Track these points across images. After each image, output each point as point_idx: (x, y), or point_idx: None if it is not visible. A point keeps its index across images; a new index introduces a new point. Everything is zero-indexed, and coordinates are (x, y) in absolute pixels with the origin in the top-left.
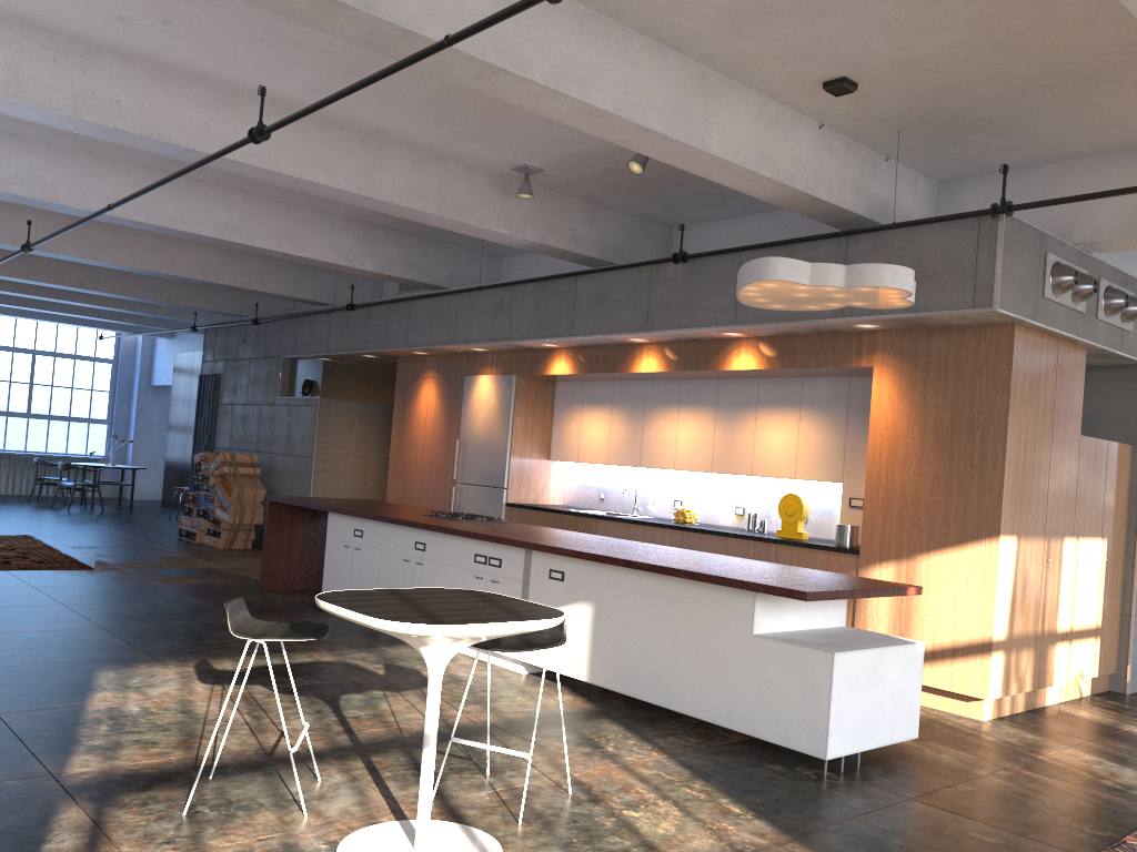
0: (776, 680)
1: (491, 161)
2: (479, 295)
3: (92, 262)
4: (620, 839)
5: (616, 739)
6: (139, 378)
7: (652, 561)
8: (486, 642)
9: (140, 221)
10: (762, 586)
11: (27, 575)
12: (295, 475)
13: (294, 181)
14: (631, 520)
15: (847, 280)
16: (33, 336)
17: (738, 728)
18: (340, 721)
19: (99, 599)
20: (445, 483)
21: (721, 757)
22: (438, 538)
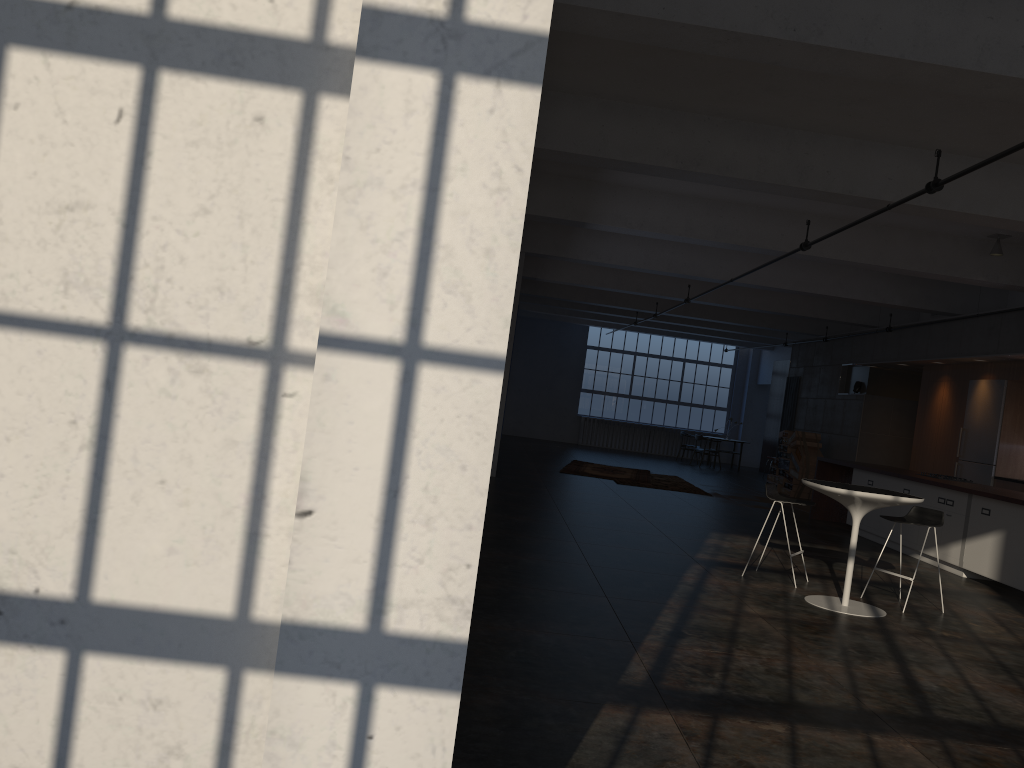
0: None
1: (970, 233)
2: (977, 320)
3: (721, 305)
4: (955, 627)
5: (998, 607)
6: (748, 379)
7: None
8: (895, 519)
9: (748, 283)
10: None
11: (676, 493)
12: (845, 449)
13: (833, 260)
14: None
15: None
16: (684, 349)
17: None
18: (829, 569)
19: (713, 508)
20: (951, 459)
21: None
22: (916, 486)
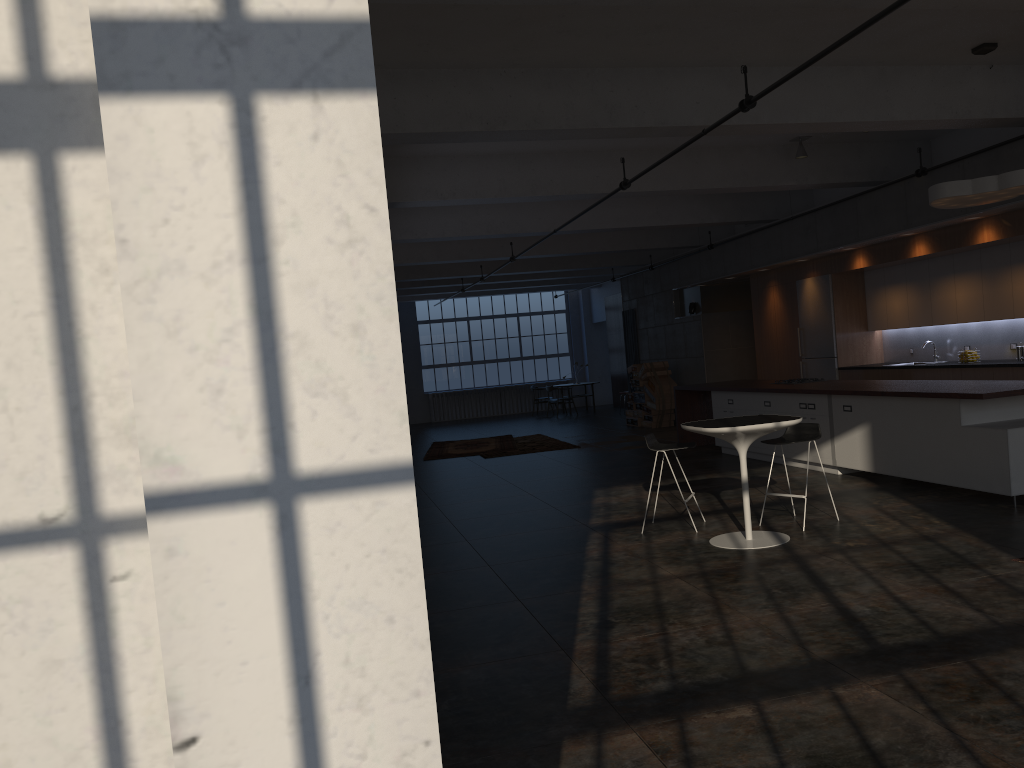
0: (977, 452)
1: (773, 141)
2: (792, 223)
3: (546, 255)
4: (856, 533)
5: (882, 499)
6: (584, 320)
7: (898, 390)
8: (775, 442)
9: (570, 230)
10: (957, 394)
11: (546, 453)
12: (694, 371)
13: (651, 192)
14: (924, 366)
15: (999, 185)
16: (515, 304)
17: (961, 485)
18: (718, 501)
19: (587, 461)
20: (795, 360)
21: (948, 502)
22: (776, 397)
